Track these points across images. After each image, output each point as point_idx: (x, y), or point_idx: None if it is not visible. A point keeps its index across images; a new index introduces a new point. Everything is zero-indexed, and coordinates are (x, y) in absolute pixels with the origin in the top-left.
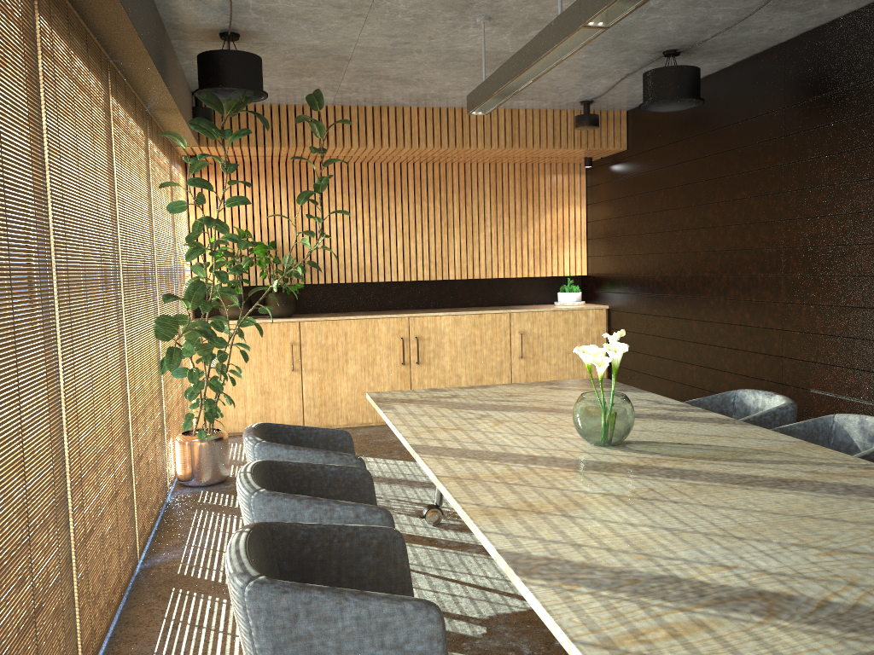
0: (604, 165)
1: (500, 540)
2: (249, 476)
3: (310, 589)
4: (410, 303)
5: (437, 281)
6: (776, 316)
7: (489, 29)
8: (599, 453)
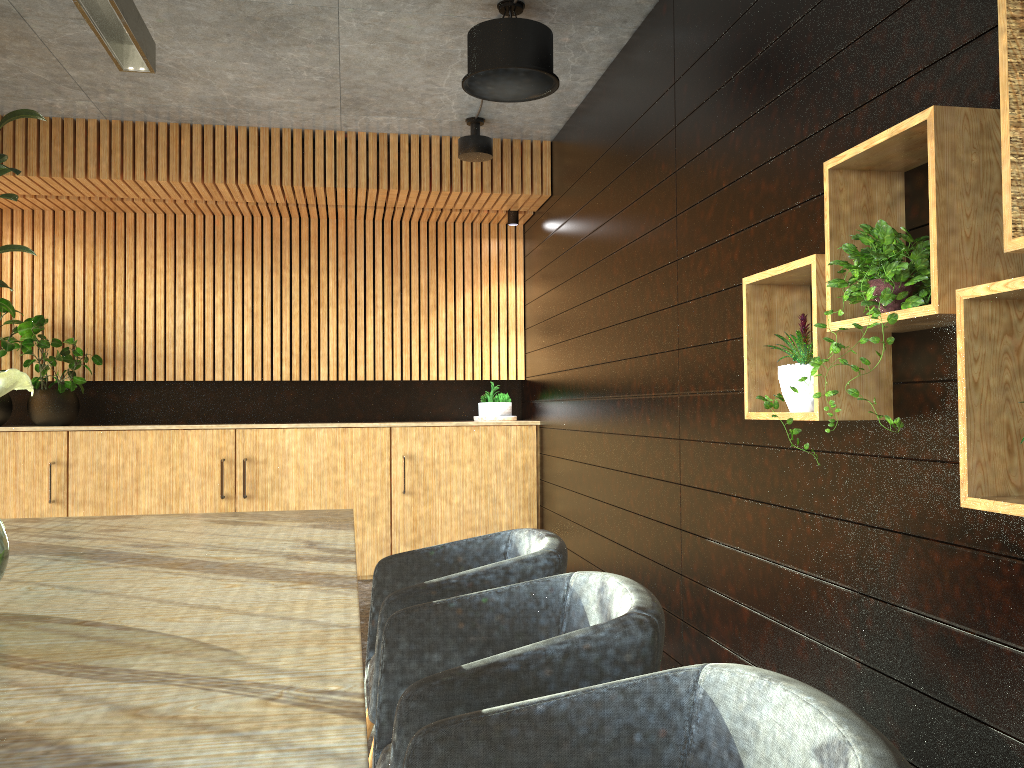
0: (536, 223)
1: None
2: None
3: None
4: (268, 413)
5: (308, 384)
6: (673, 418)
7: None
8: None
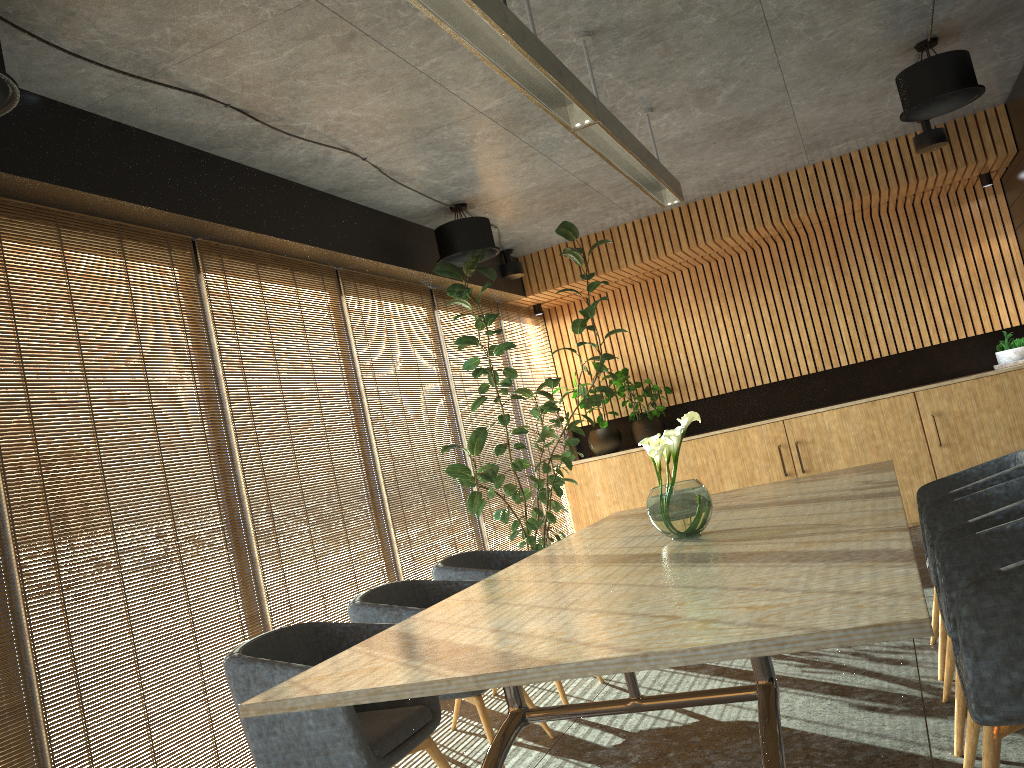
0: (1011, 177)
1: (404, 623)
2: (365, 592)
3: (257, 661)
4: (804, 402)
5: (831, 371)
6: None
7: (669, 114)
8: (657, 546)
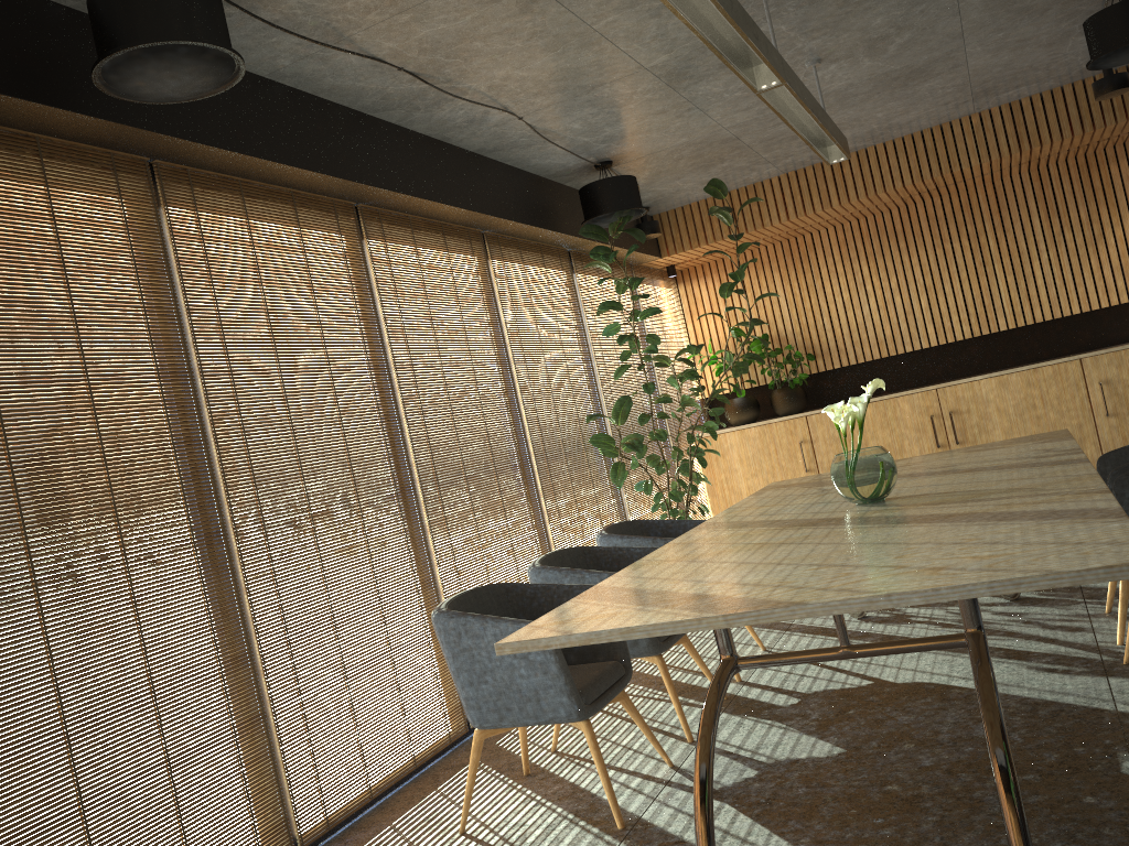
0: None
1: (610, 580)
2: (541, 556)
3: (467, 615)
4: (957, 370)
5: (988, 336)
6: None
7: (836, 65)
8: (843, 511)
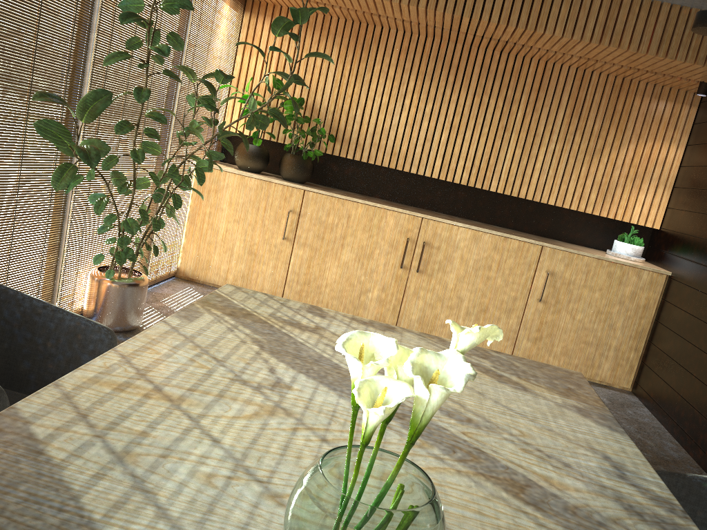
0: None
1: None
2: None
3: None
4: (441, 205)
5: (477, 190)
6: None
7: None
8: None
